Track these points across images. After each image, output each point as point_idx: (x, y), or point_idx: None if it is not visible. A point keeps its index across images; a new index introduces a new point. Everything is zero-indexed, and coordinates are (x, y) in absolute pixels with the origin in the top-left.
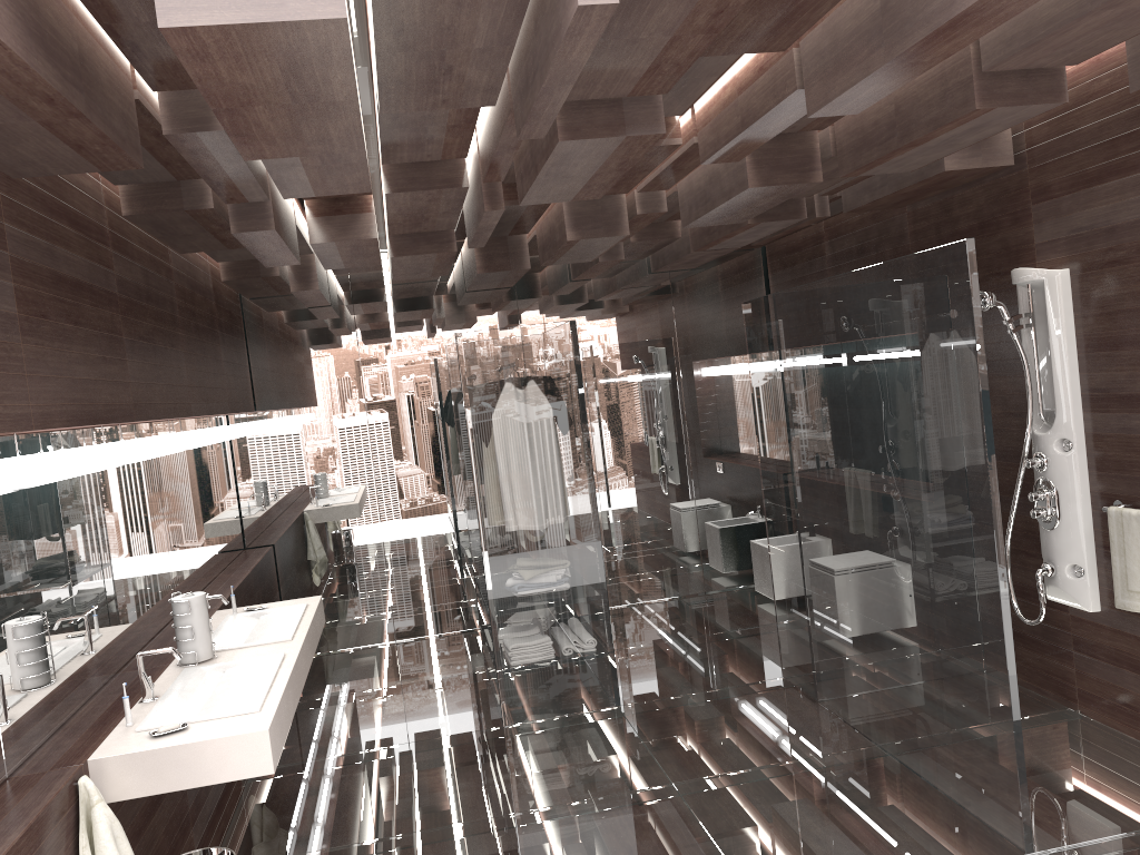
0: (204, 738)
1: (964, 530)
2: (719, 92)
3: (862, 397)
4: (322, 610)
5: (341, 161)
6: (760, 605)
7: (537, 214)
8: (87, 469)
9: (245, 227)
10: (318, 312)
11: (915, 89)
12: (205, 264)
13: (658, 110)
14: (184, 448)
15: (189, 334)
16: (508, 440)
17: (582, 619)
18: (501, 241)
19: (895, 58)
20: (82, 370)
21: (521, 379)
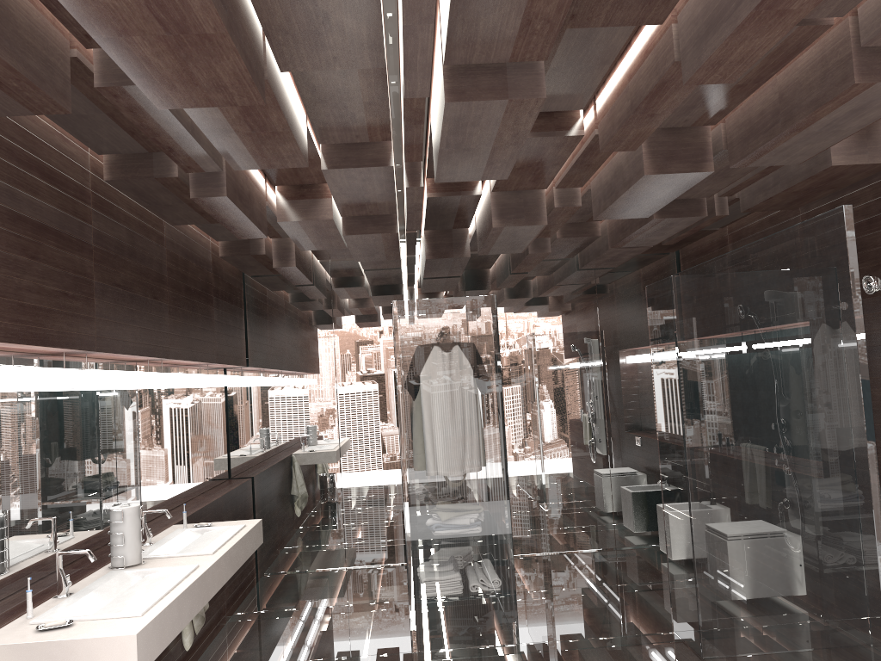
0: (77, 637)
1: (841, 497)
2: (614, 84)
3: (745, 367)
4: (259, 532)
5: (267, 129)
6: (663, 563)
7: (471, 207)
8: (31, 384)
9: (202, 193)
10: (303, 289)
11: (797, 75)
12: (206, 241)
13: (540, 77)
14: (159, 384)
15: (177, 292)
16: (431, 395)
17: (488, 560)
18: (447, 233)
19: (761, 2)
20: (34, 297)
21: (446, 342)
